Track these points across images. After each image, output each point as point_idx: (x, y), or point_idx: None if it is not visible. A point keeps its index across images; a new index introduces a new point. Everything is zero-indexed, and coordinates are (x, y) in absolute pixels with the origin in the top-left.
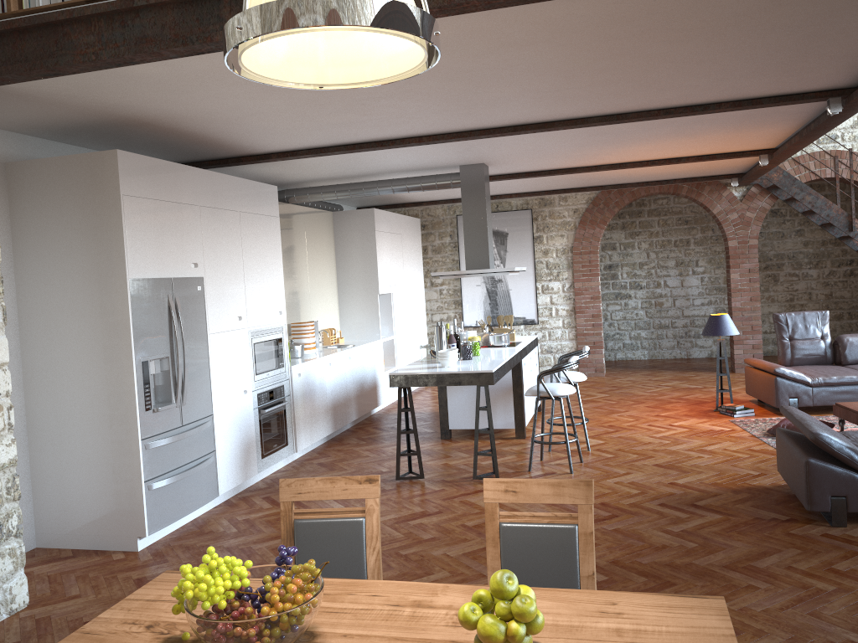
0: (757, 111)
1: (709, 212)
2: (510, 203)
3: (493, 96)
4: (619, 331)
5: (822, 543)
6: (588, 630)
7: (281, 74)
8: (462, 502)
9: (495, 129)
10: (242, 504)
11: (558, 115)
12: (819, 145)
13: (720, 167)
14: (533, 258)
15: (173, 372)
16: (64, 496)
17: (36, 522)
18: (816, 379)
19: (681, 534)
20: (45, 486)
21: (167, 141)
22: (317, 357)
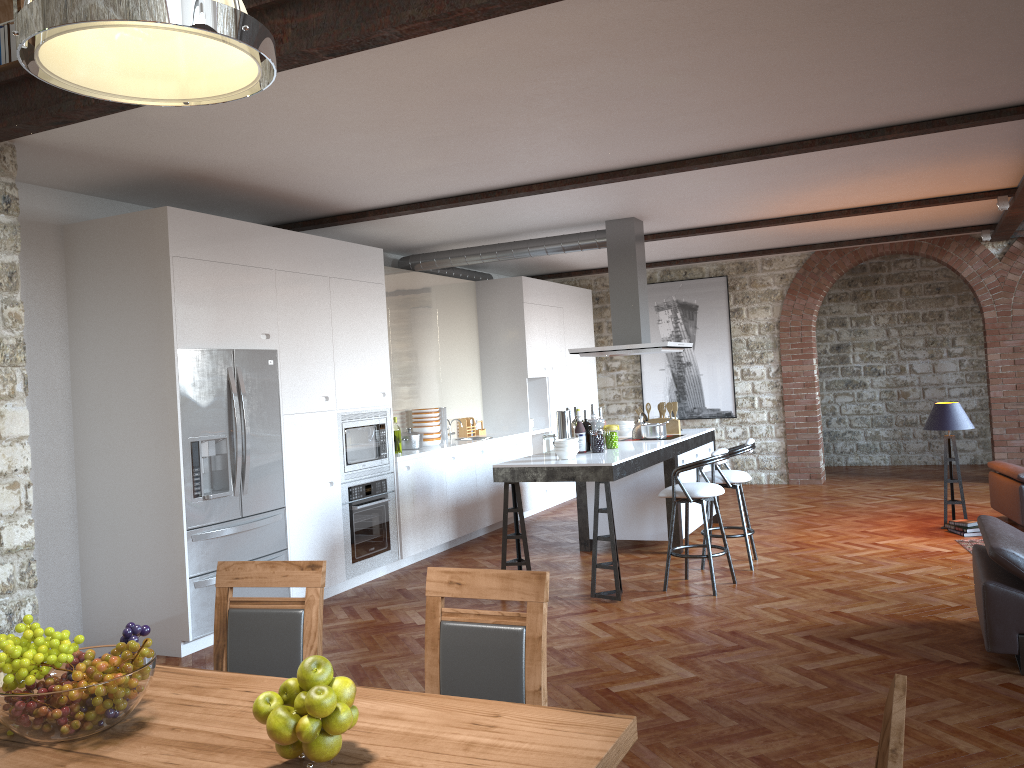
0: (955, 136)
1: (959, 275)
2: (701, 268)
3: (585, 129)
4: (851, 429)
5: (995, 695)
6: (437, 741)
7: (129, 89)
8: (564, 623)
9: (615, 172)
10: None
11: (686, 152)
12: None
13: (957, 215)
14: (729, 336)
15: (231, 455)
16: (110, 591)
17: (84, 619)
18: None
19: (812, 673)
20: (93, 579)
21: (242, 198)
22: (436, 448)
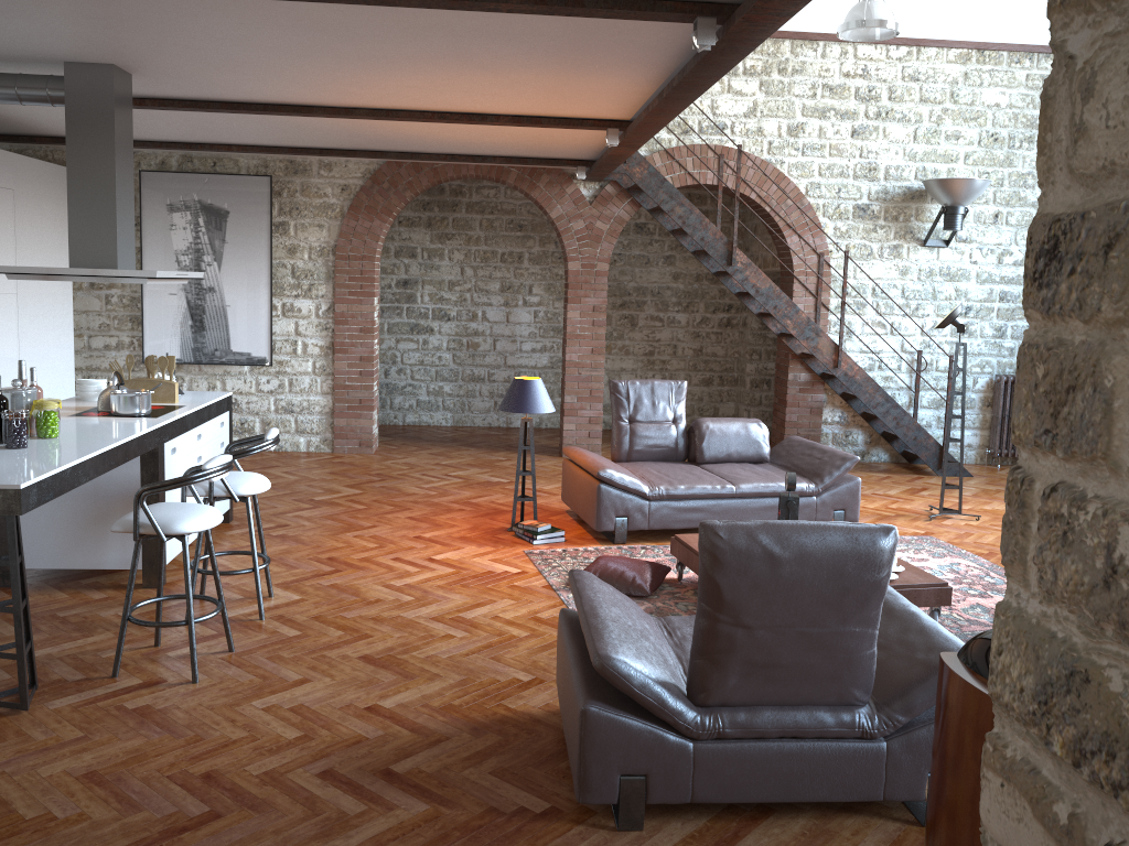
0: (585, 31)
1: (546, 215)
2: (238, 161)
3: None
4: (413, 382)
5: None
6: None
7: None
8: None
9: None
10: None
11: None
12: (702, 135)
13: (556, 143)
14: (269, 257)
15: None
16: None
17: None
18: (656, 489)
19: None
20: None
21: None
22: None
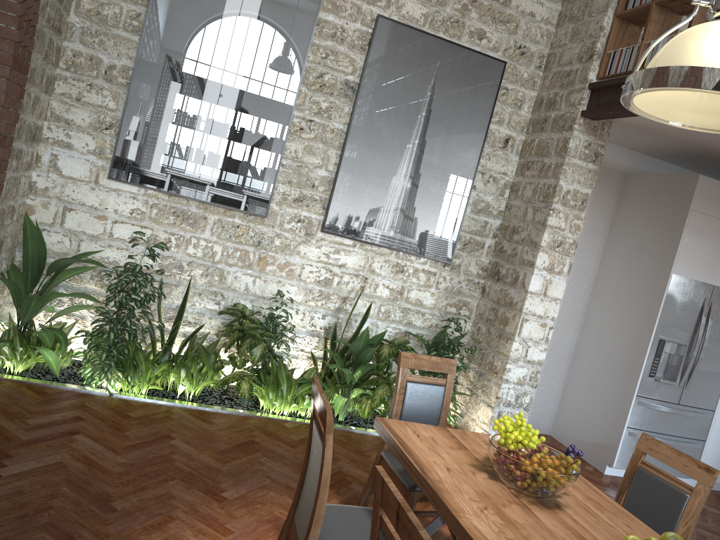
0: None
1: None
2: None
3: None
4: None
5: None
6: None
7: (685, 120)
8: None
9: None
10: (712, 498)
11: None
12: None
13: None
14: None
15: (685, 358)
16: (575, 410)
17: (555, 418)
18: None
19: None
20: (568, 398)
21: None
22: None
